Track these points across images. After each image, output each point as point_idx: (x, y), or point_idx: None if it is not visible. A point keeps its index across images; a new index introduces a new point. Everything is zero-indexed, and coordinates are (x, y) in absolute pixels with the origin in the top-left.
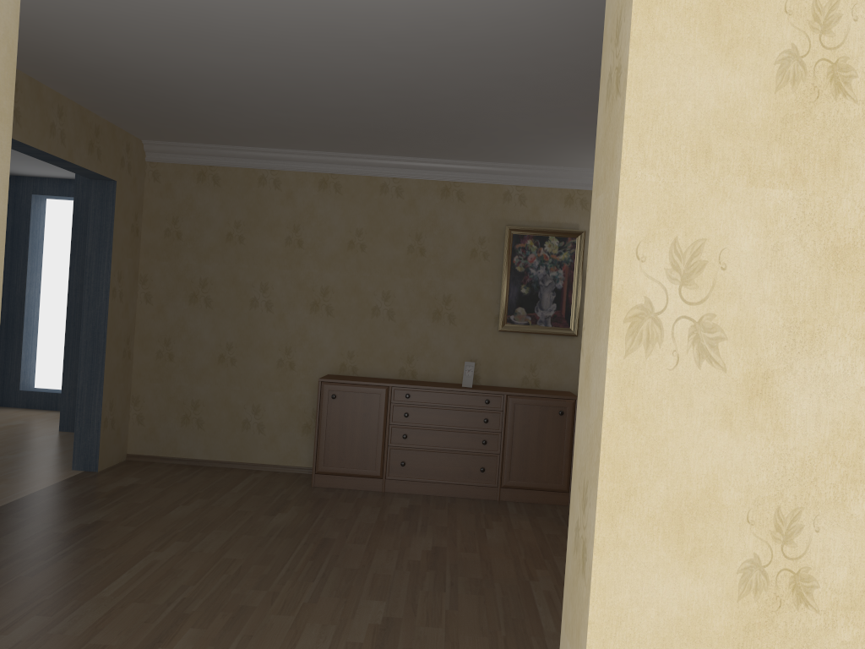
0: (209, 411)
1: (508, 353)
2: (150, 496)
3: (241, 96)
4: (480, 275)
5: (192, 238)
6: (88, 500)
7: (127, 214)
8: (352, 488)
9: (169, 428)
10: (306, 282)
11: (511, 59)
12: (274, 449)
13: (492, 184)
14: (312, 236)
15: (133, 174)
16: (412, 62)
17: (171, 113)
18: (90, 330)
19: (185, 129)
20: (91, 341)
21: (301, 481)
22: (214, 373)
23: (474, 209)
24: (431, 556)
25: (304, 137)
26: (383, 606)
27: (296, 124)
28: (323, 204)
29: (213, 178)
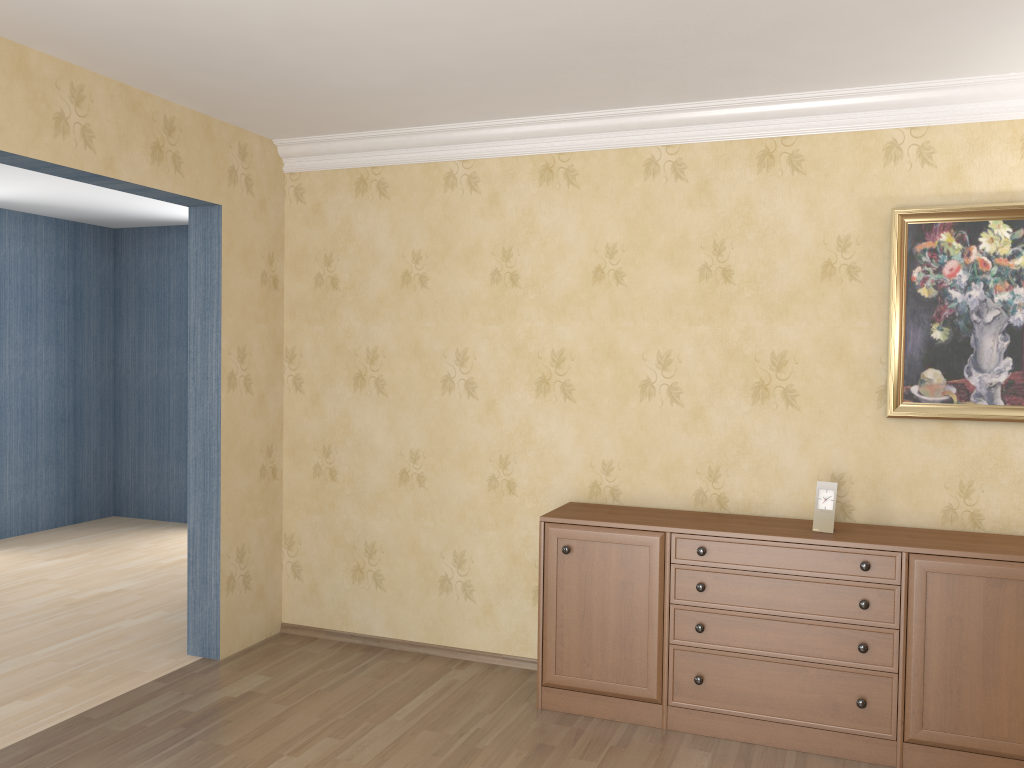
0: (390, 561)
1: (909, 460)
2: (254, 726)
3: (314, 5)
4: (843, 310)
5: (352, 286)
6: (150, 734)
7: (249, 256)
8: (608, 718)
9: (336, 585)
10: (526, 345)
11: None
12: (489, 626)
13: (860, 132)
14: (532, 264)
15: (257, 193)
16: None
17: (254, 75)
18: (200, 441)
19: (306, 106)
20: (201, 458)
21: (526, 692)
22: (395, 500)
23: (824, 186)
24: None
25: (489, 87)
26: None
27: (455, 59)
28: (547, 207)
29: (377, 187)
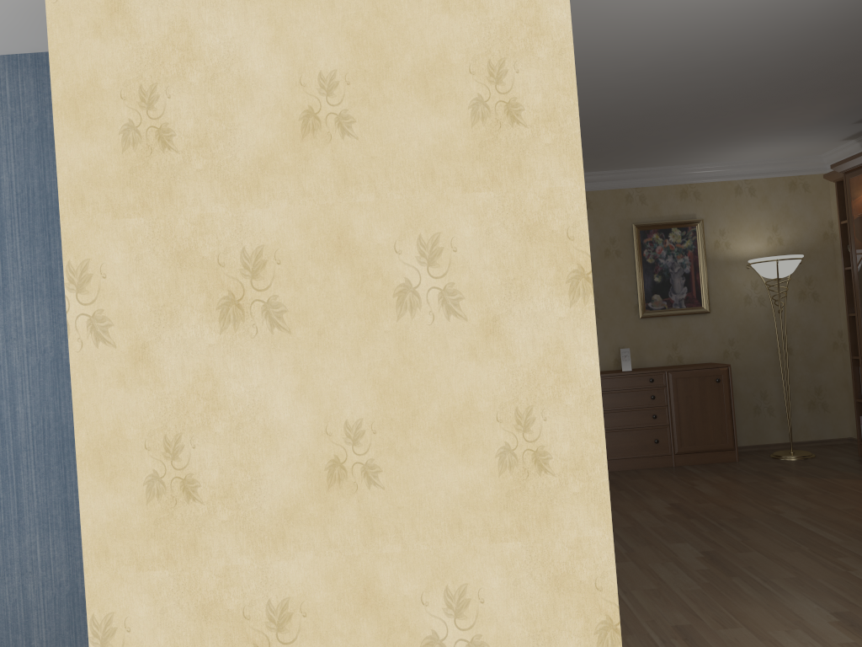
0: None
1: (650, 337)
2: None
3: None
4: (615, 271)
5: None
6: None
7: None
8: None
9: None
10: None
11: (713, 78)
12: None
13: (614, 189)
14: None
15: None
16: (624, 92)
17: None
18: None
19: None
20: None
21: None
22: None
23: (601, 214)
24: (677, 510)
25: None
26: (689, 545)
27: None
28: None
29: None
